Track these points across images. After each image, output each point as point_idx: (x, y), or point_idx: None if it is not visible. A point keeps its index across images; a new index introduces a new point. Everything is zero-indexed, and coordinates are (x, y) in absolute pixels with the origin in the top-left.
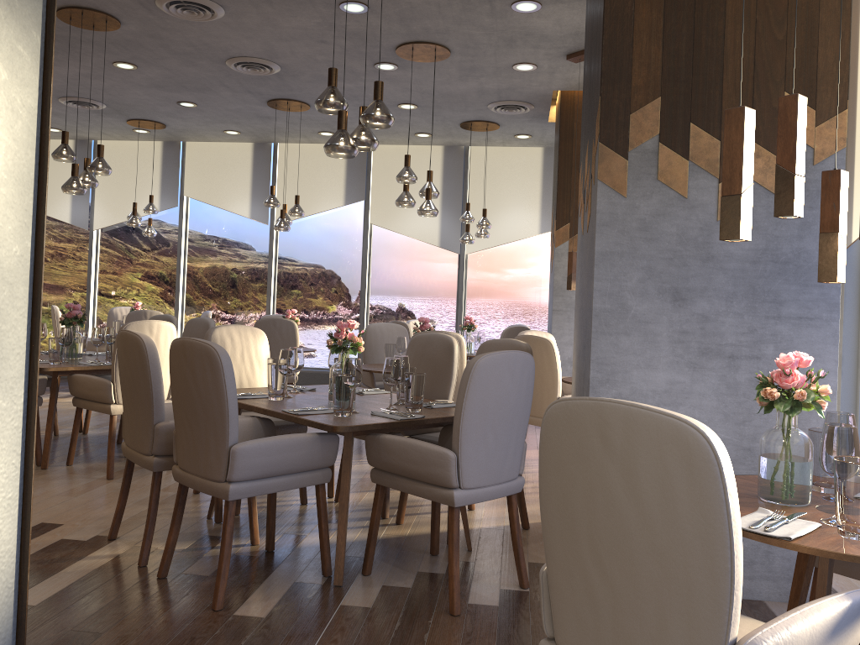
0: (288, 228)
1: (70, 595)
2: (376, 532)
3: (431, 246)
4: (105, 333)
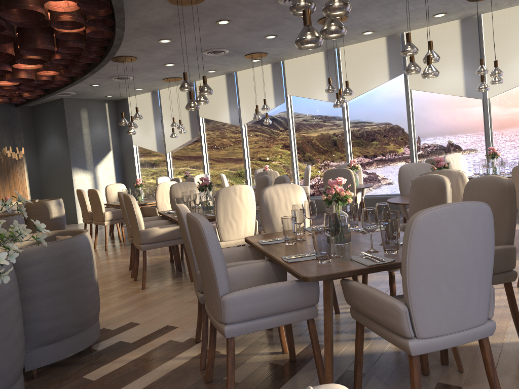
0: (342, 105)
1: None
2: (361, 359)
3: (458, 97)
4: None
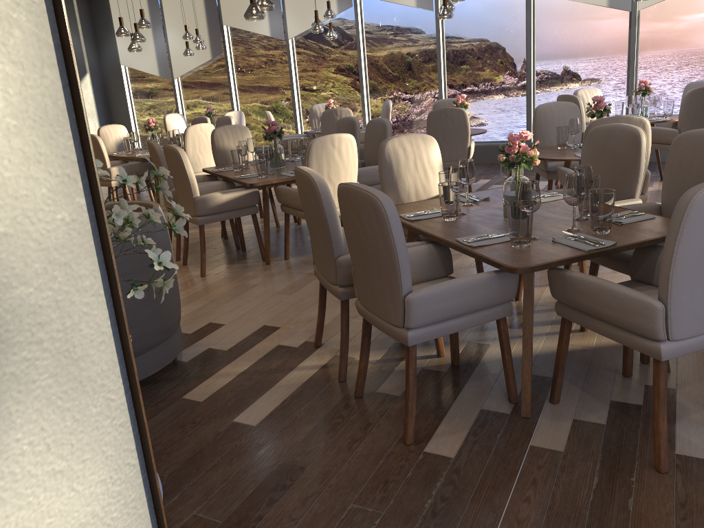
0: (451, 16)
1: (282, 414)
2: (564, 363)
3: (598, 7)
4: (299, 144)
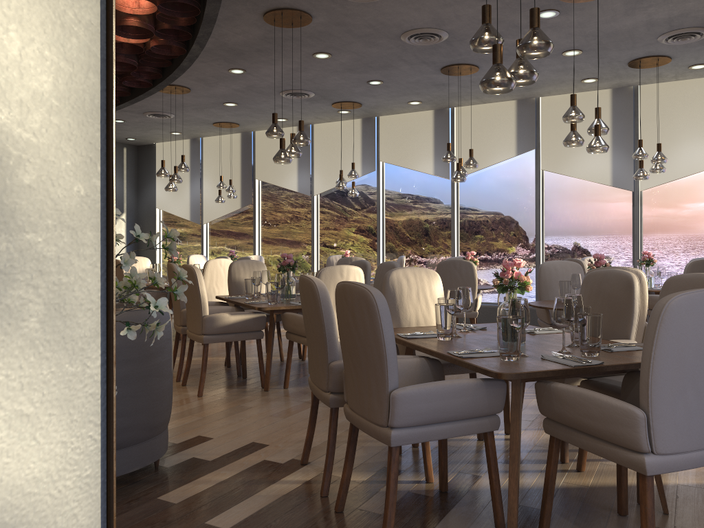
0: (464, 179)
1: (257, 521)
2: (552, 487)
3: (603, 186)
4: None
